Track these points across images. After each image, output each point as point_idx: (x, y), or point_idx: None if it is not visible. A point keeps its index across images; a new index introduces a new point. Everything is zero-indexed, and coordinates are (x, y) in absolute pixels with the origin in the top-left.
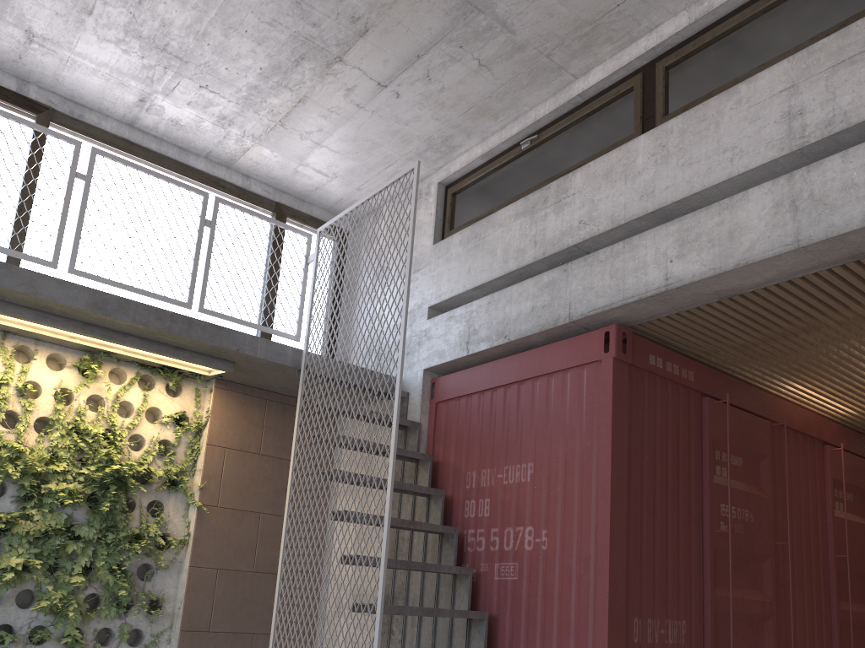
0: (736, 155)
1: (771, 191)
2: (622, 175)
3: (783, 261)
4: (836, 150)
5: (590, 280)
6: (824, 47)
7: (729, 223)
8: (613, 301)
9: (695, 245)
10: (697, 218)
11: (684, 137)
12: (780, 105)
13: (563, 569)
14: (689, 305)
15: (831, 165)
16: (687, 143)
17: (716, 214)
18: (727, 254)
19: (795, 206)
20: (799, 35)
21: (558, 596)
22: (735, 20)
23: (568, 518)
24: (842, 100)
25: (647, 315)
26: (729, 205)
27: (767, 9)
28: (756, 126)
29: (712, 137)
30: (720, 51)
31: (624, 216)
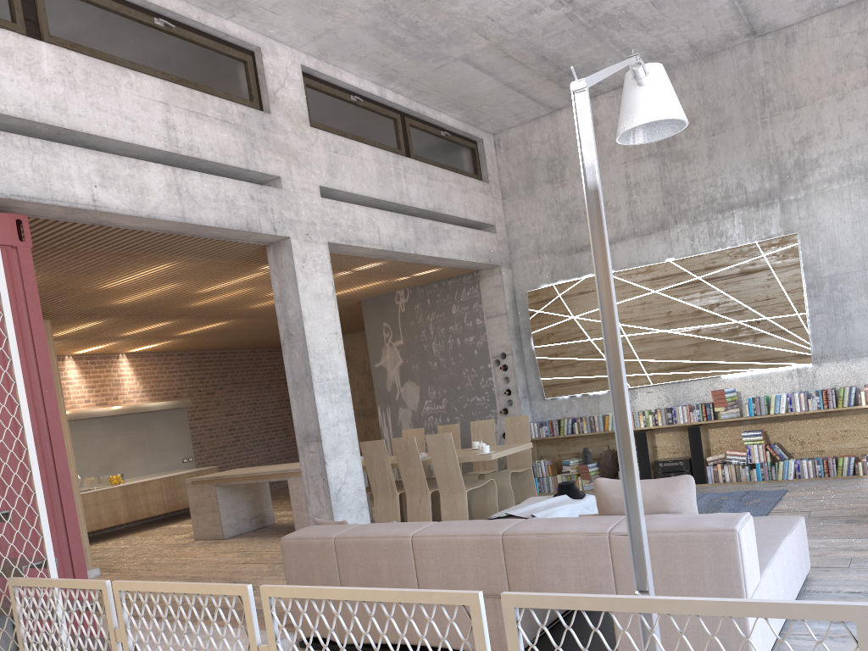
0: (136, 128)
1: (164, 173)
2: (27, 69)
3: (164, 224)
4: (177, 161)
5: (7, 161)
6: (181, 92)
7: (138, 180)
8: (42, 197)
9: (115, 183)
10: (113, 161)
11: (89, 80)
12: (161, 112)
13: (6, 453)
14: (71, 220)
15: (196, 178)
16: (93, 86)
17: (128, 167)
18: (141, 204)
19: (180, 193)
20: (150, 60)
21: (5, 479)
22: (106, 3)
23: (2, 402)
24: (196, 138)
25: (34, 214)
26: (136, 165)
27: (125, 16)
28: (146, 115)
29: (114, 99)
30: (92, 16)
31: (38, 115)
